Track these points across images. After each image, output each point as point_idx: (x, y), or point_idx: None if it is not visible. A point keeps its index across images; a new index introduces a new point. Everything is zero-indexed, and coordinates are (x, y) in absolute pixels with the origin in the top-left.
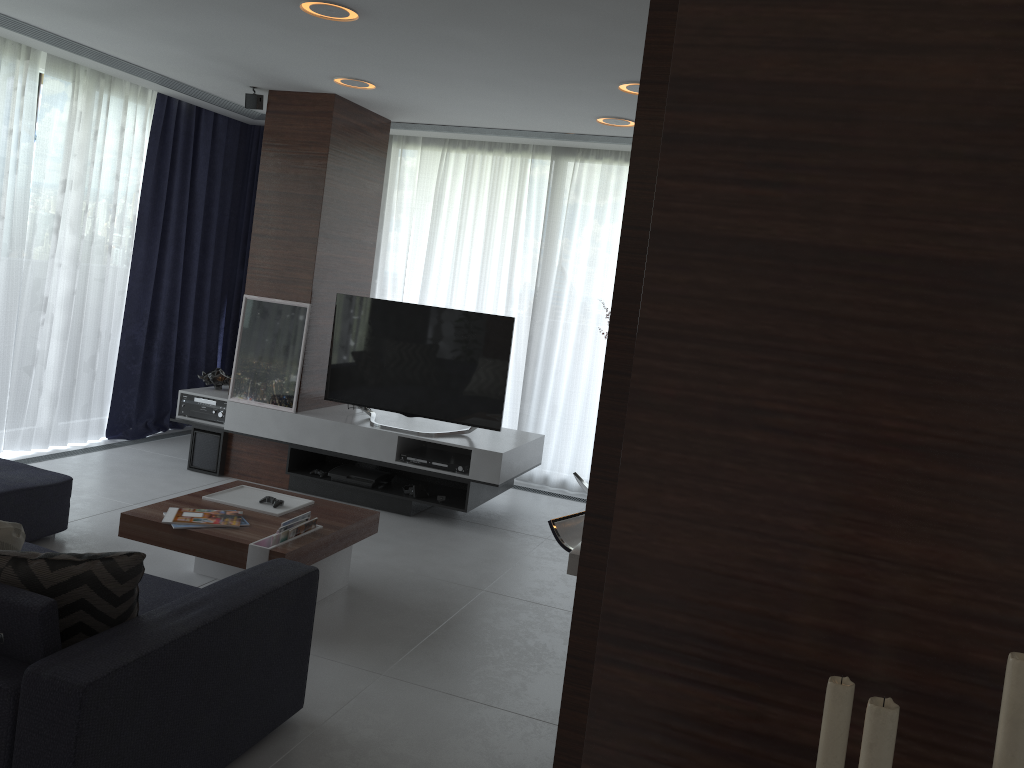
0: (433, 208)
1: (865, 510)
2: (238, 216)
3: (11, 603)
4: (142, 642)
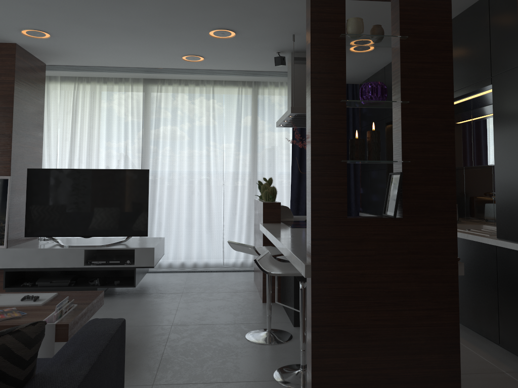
0: (72, 118)
1: None
2: None
3: None
4: None
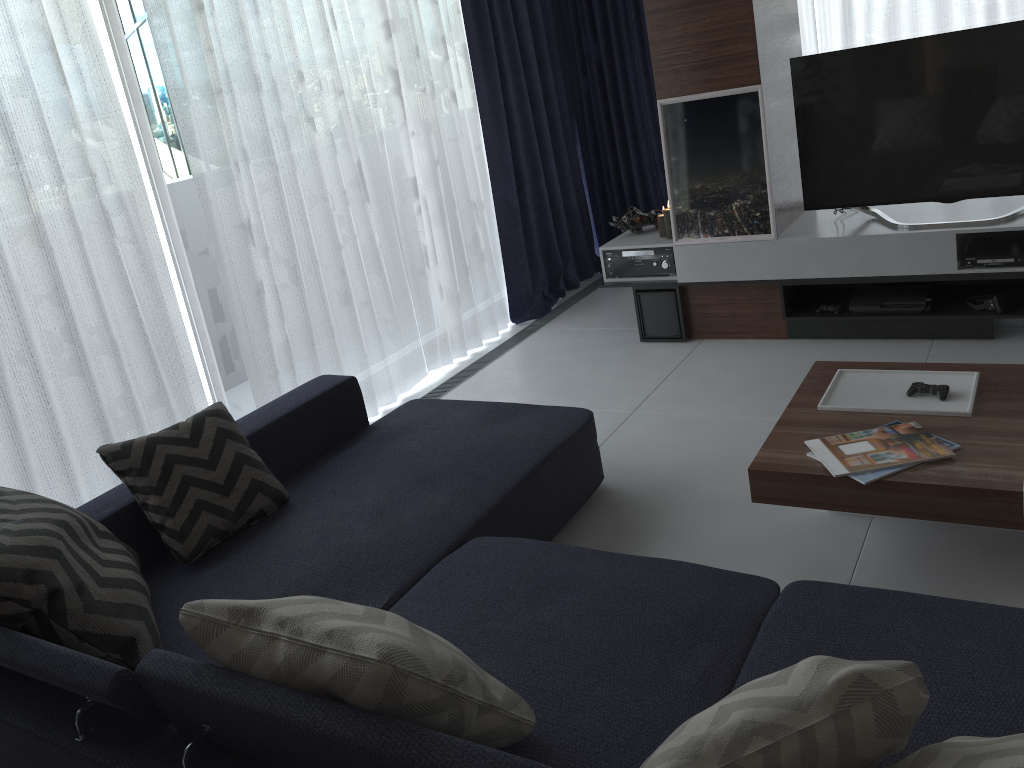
0: None
1: None
2: (560, 11)
3: None
4: None
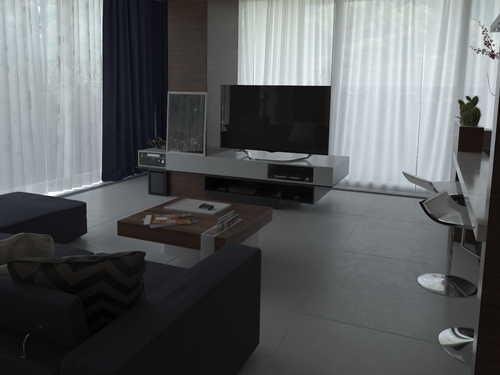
0: (266, 34)
1: None
2: (156, 54)
3: (44, 302)
4: (153, 324)
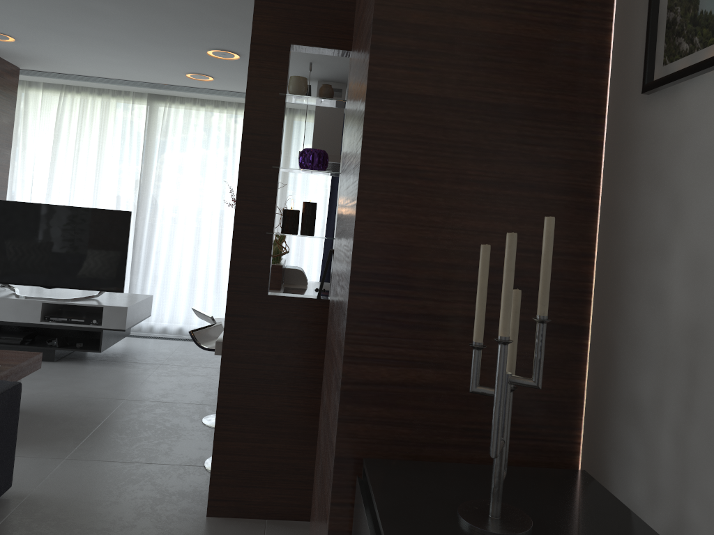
0: (54, 136)
1: (463, 210)
2: None
3: None
4: None
